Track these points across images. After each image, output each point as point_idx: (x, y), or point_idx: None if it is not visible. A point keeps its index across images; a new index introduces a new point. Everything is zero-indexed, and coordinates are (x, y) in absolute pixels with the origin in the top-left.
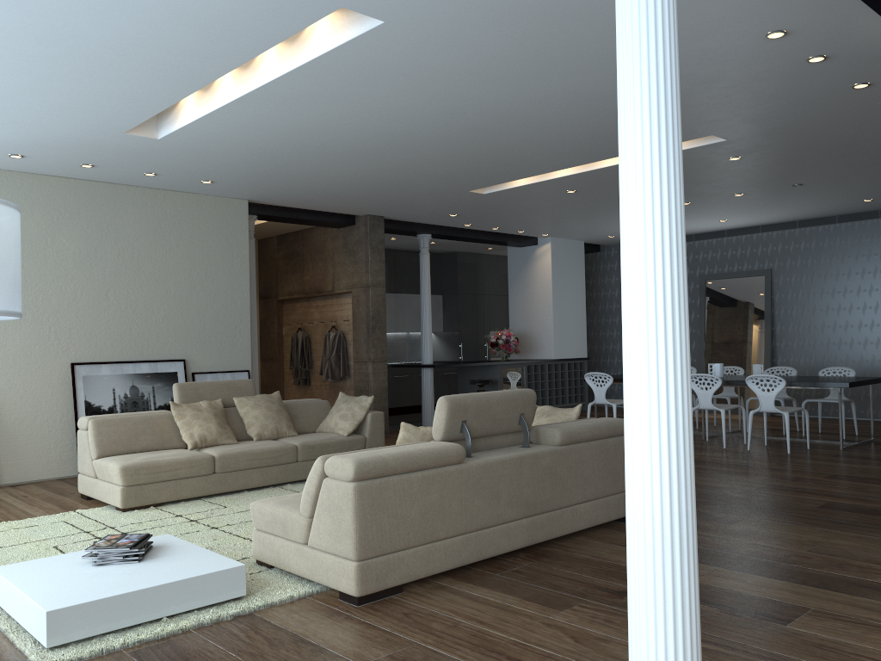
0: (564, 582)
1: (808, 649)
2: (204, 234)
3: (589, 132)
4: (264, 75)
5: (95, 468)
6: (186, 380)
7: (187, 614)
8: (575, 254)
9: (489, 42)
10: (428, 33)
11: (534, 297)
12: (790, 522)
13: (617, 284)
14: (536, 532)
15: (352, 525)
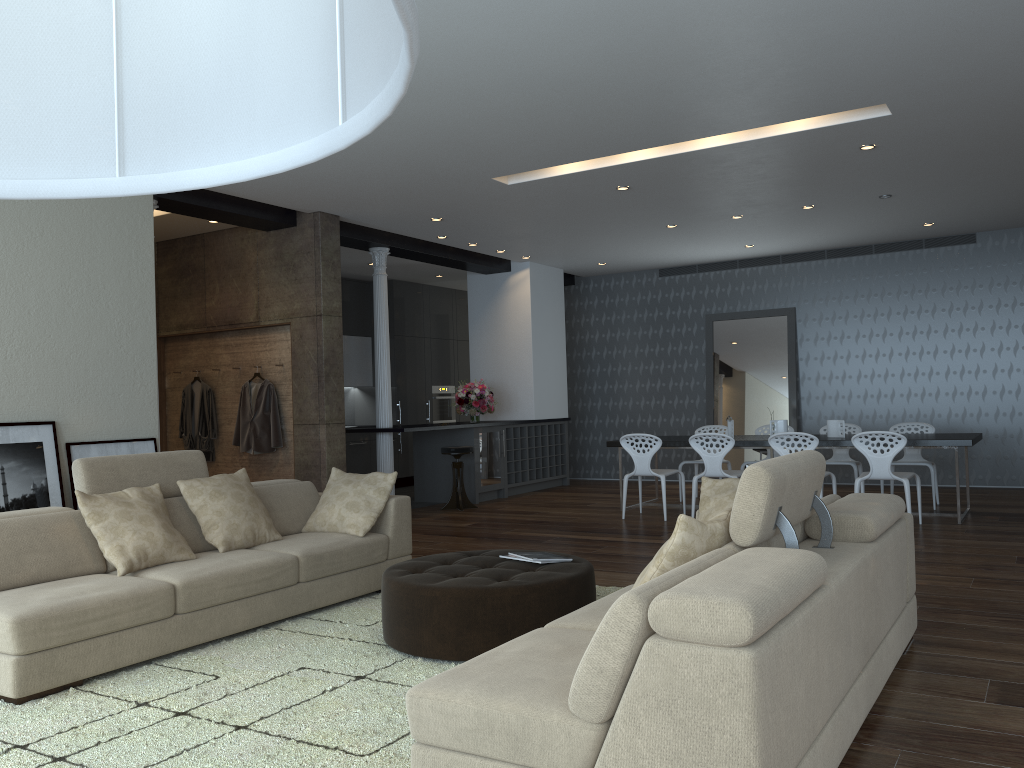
0: None
1: None
2: (85, 219)
3: (747, 81)
4: None
5: None
6: (57, 456)
7: None
8: (554, 285)
9: None
10: None
11: (506, 339)
12: None
13: (597, 326)
14: (870, 692)
15: (748, 740)
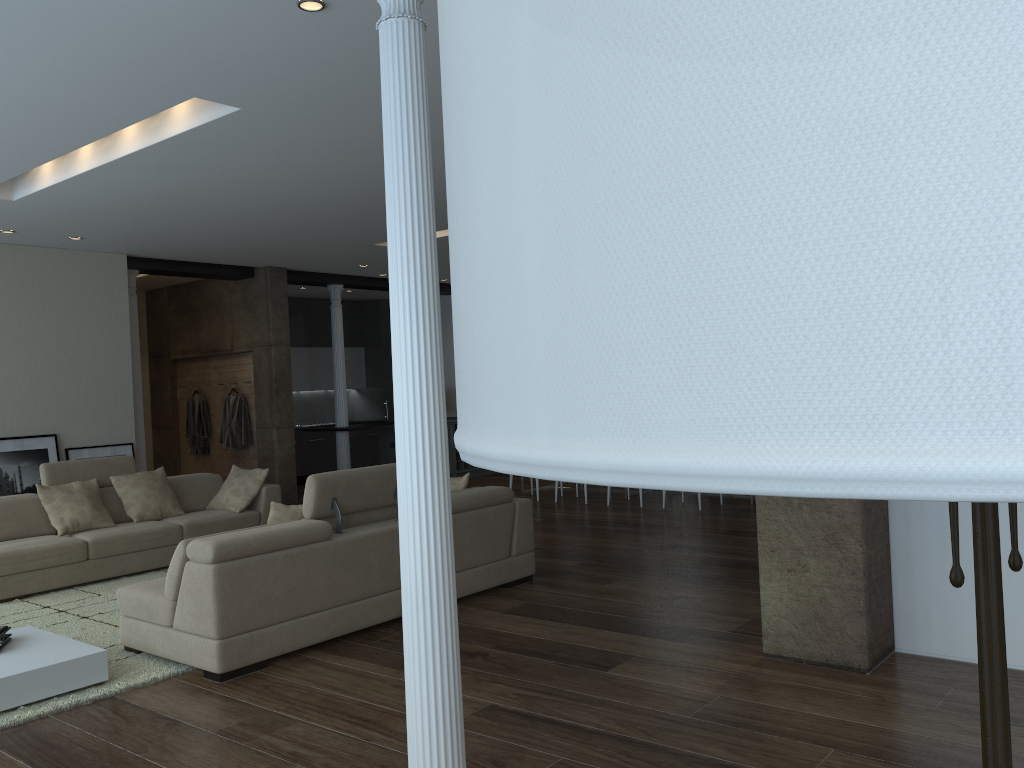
0: None
1: (614, 689)
2: (75, 294)
3: None
4: (125, 146)
5: None
6: (58, 457)
7: (46, 701)
8: None
9: (353, 125)
10: (288, 117)
11: None
12: (662, 579)
13: None
14: None
15: (213, 605)
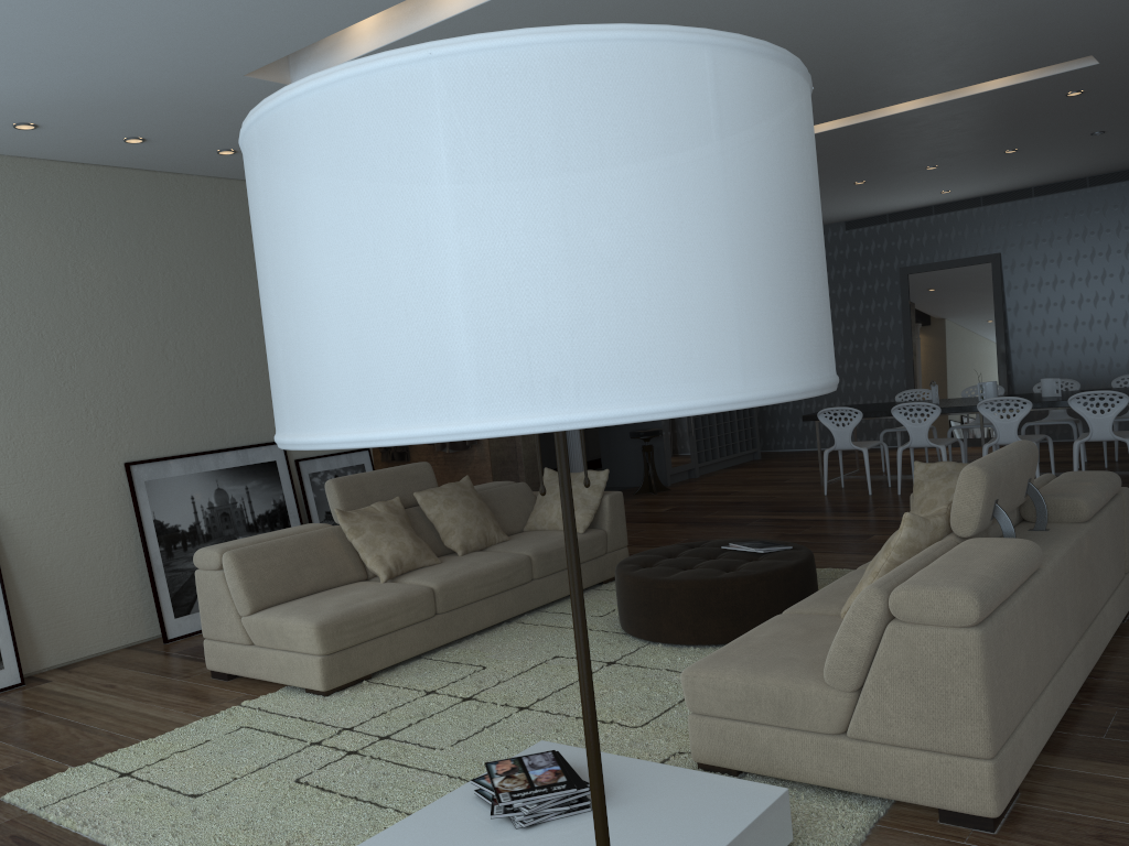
0: None
1: None
2: None
3: (941, 54)
4: None
5: (248, 630)
6: (290, 472)
7: None
8: None
9: None
10: None
11: None
12: None
13: None
14: (1088, 658)
15: (979, 700)
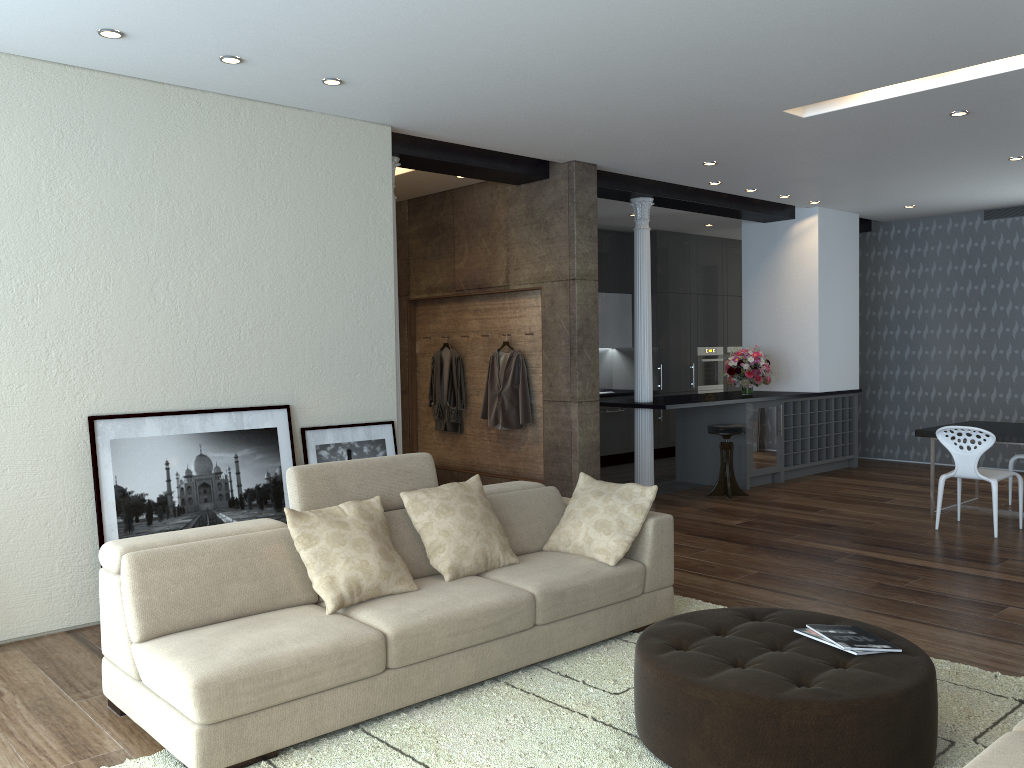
0: None
1: None
2: (319, 184)
3: None
4: None
5: (136, 663)
6: (291, 443)
7: None
8: (847, 233)
9: None
10: None
11: (787, 298)
12: None
13: (898, 280)
14: None
15: None
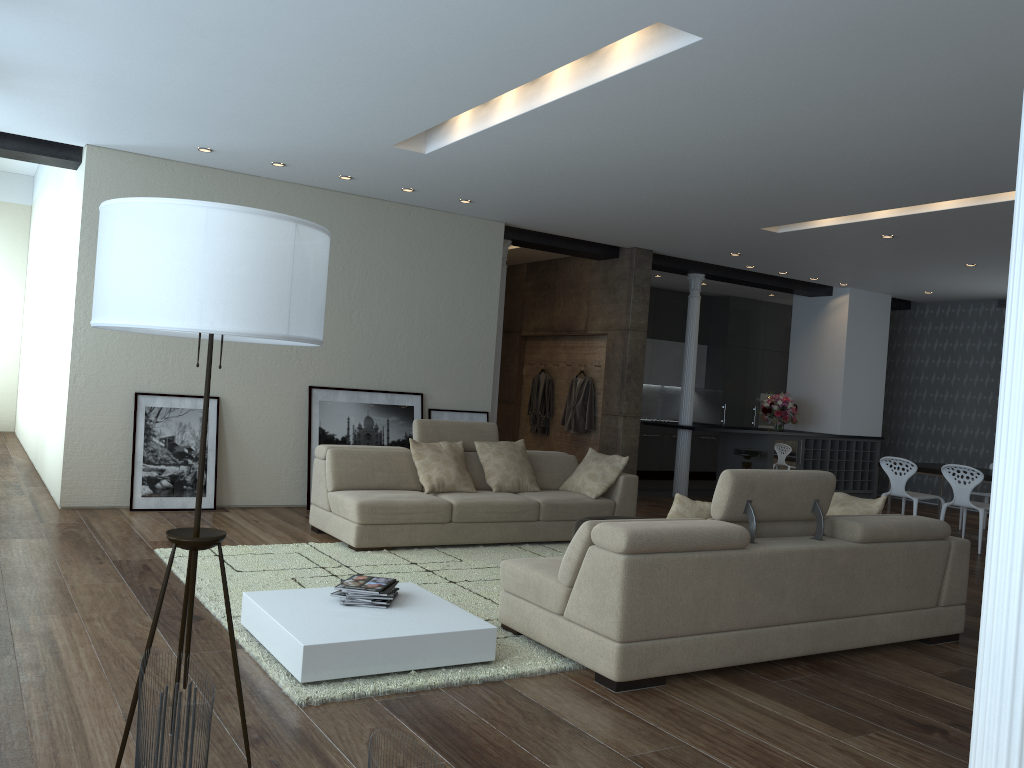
0: (856, 703)
1: None
2: (455, 258)
3: (926, 169)
4: (553, 91)
5: (329, 501)
6: (421, 416)
7: (435, 671)
8: (878, 310)
9: (823, 63)
10: (751, 51)
11: (821, 358)
12: None
13: (928, 351)
14: (822, 640)
15: (618, 602)
